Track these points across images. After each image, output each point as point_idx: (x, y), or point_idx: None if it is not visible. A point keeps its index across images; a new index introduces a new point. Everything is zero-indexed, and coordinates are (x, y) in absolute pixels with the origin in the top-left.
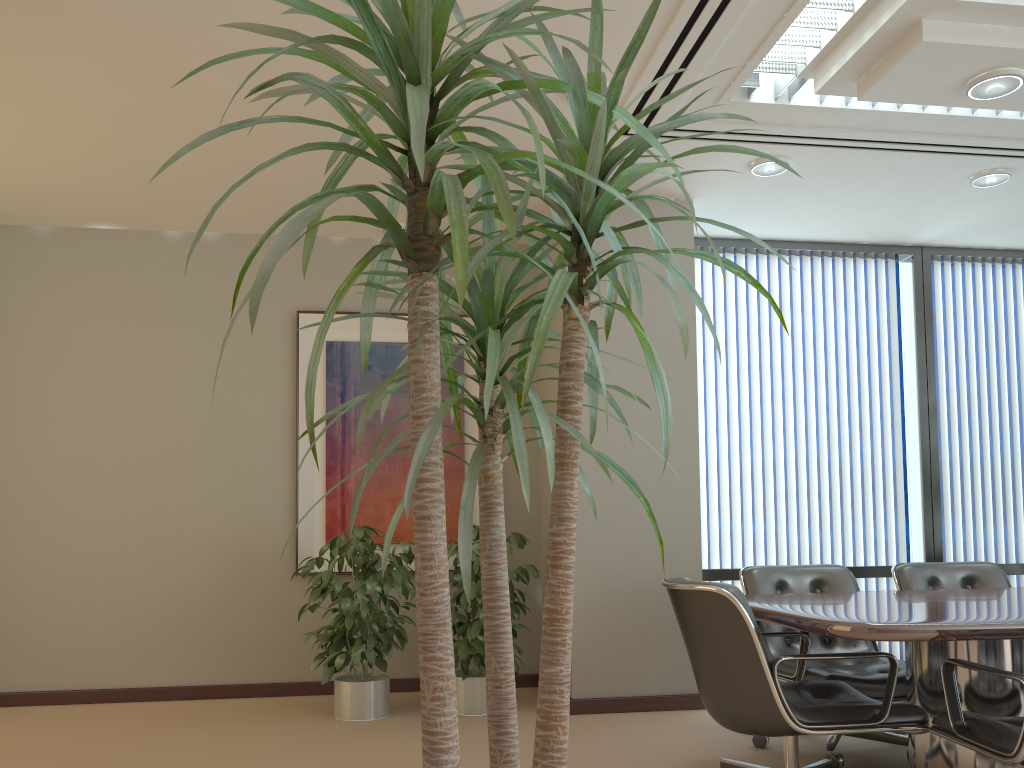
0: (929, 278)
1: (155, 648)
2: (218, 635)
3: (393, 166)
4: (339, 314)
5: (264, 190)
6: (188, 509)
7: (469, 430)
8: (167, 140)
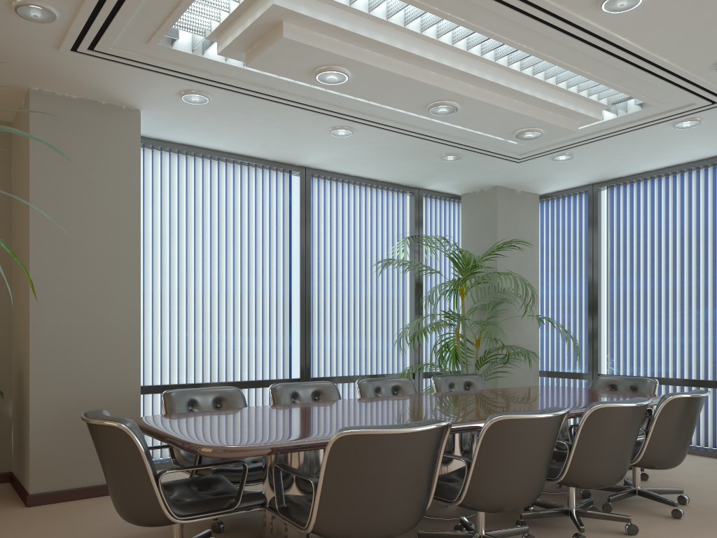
0: (309, 189)
1: None
2: None
3: None
4: None
5: None
6: None
7: None
8: None
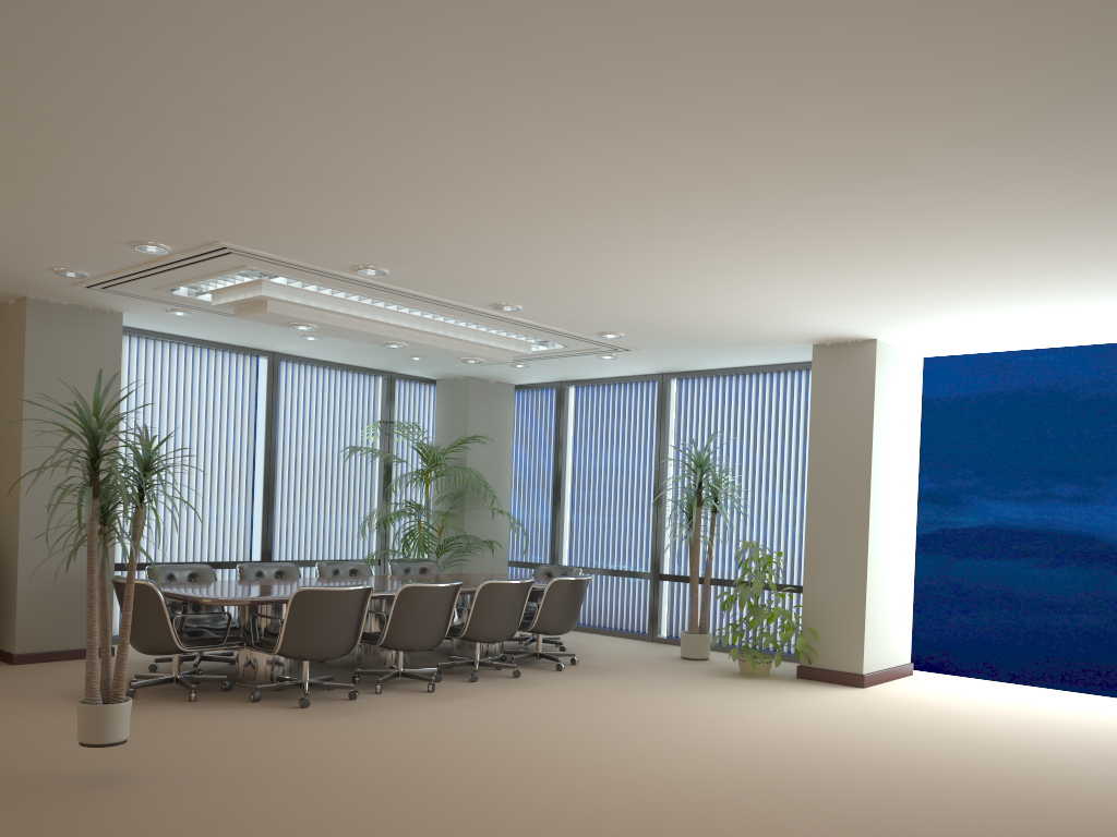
0: (277, 374)
1: None
2: None
3: (91, 469)
4: None
5: None
6: None
7: None
8: None
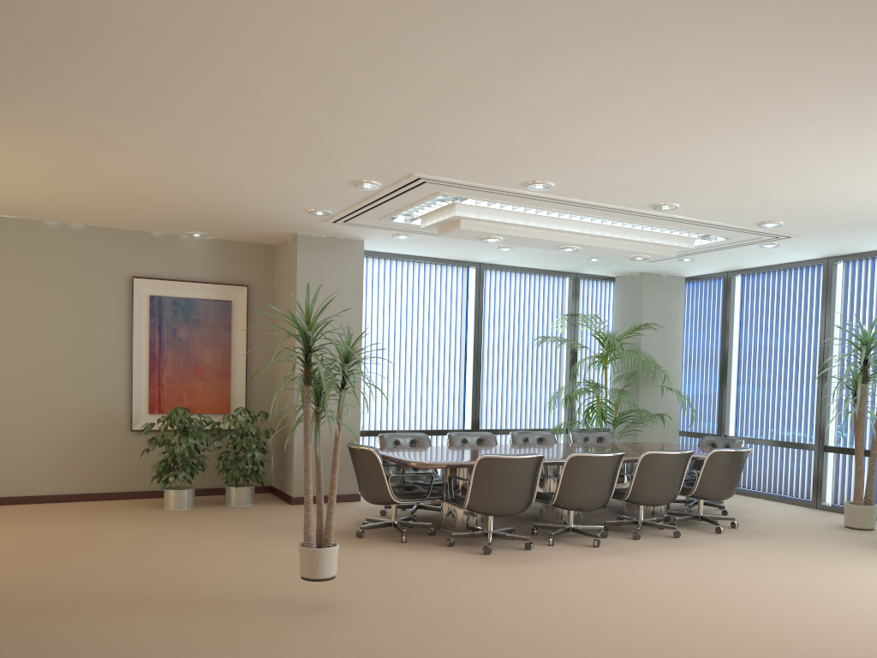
0: (483, 280)
1: (43, 473)
2: (82, 465)
3: (304, 362)
4: (158, 280)
5: (127, 216)
6: (63, 392)
7: (234, 350)
8: (86, 199)
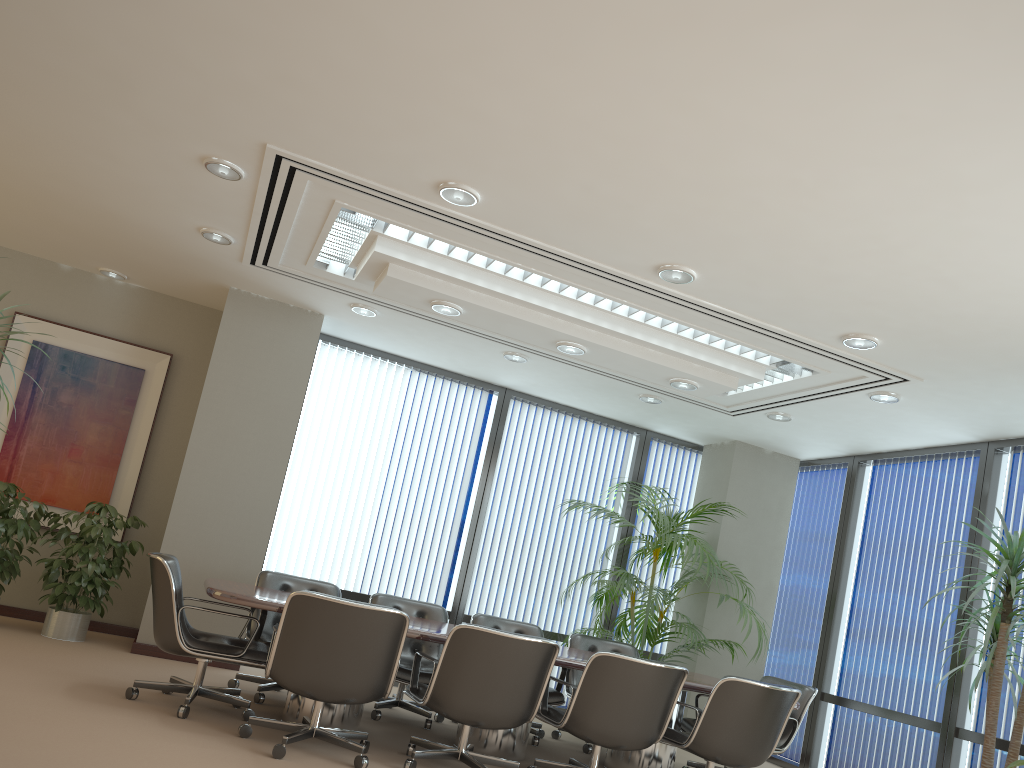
0: (506, 411)
1: None
2: None
3: None
4: (50, 323)
5: (0, 222)
6: None
7: (132, 434)
8: None
